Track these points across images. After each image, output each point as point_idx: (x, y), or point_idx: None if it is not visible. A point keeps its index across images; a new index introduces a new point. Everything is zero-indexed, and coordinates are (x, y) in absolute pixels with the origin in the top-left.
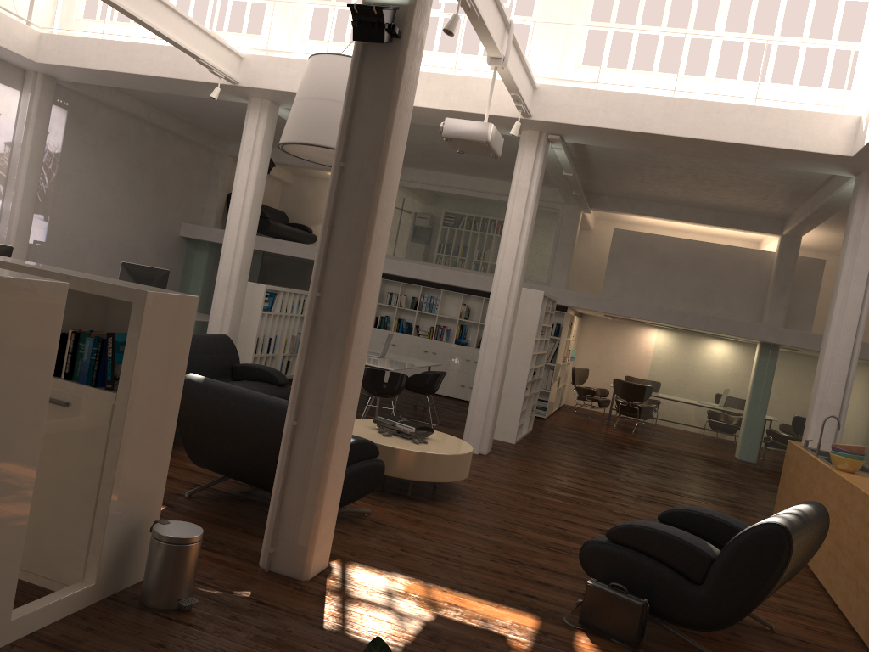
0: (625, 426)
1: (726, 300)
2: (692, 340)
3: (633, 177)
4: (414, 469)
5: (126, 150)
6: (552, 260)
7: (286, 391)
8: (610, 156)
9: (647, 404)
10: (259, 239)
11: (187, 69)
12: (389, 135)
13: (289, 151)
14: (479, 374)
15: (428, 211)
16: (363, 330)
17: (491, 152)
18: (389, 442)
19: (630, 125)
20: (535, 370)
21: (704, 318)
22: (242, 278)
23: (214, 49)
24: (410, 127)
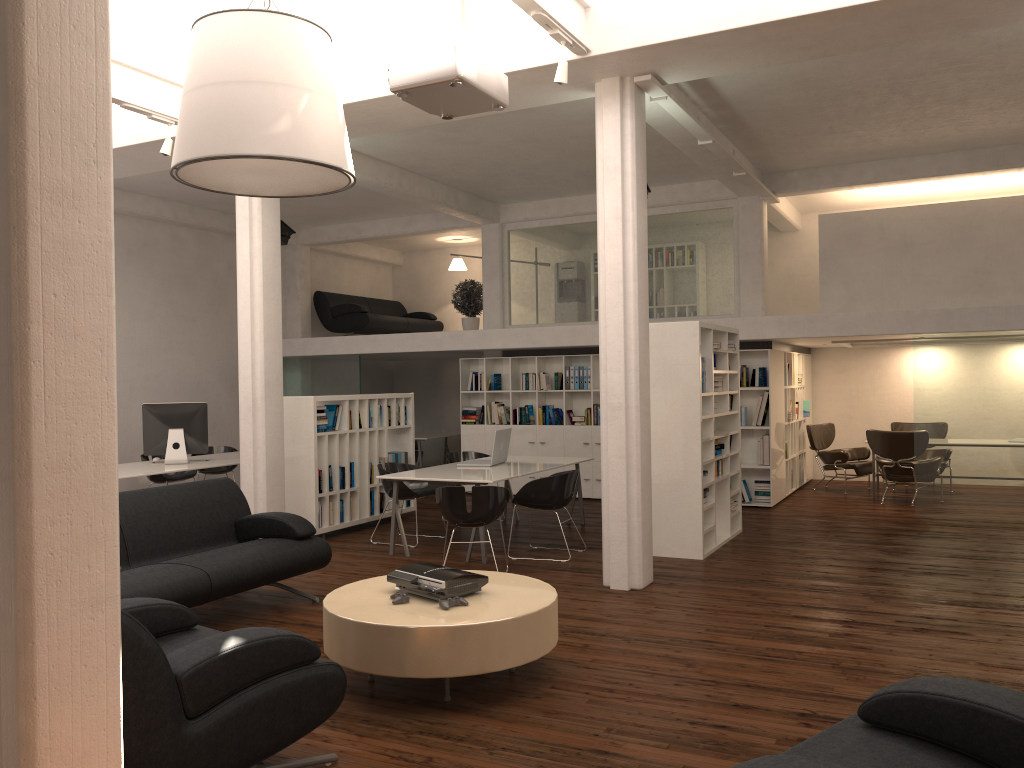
0: (901, 497)
1: (1015, 279)
2: (970, 349)
3: (816, 128)
4: (434, 659)
5: (157, 264)
6: (737, 280)
7: (308, 546)
8: (763, 99)
9: (922, 459)
10: (348, 340)
11: (141, 128)
12: (20, 22)
13: (202, 185)
14: (606, 466)
15: (556, 254)
16: (74, 441)
17: (485, 99)
18: (392, 616)
19: (746, 16)
20: (723, 441)
21: (982, 313)
22: (271, 392)
23: (147, 86)
24: (472, 137)
